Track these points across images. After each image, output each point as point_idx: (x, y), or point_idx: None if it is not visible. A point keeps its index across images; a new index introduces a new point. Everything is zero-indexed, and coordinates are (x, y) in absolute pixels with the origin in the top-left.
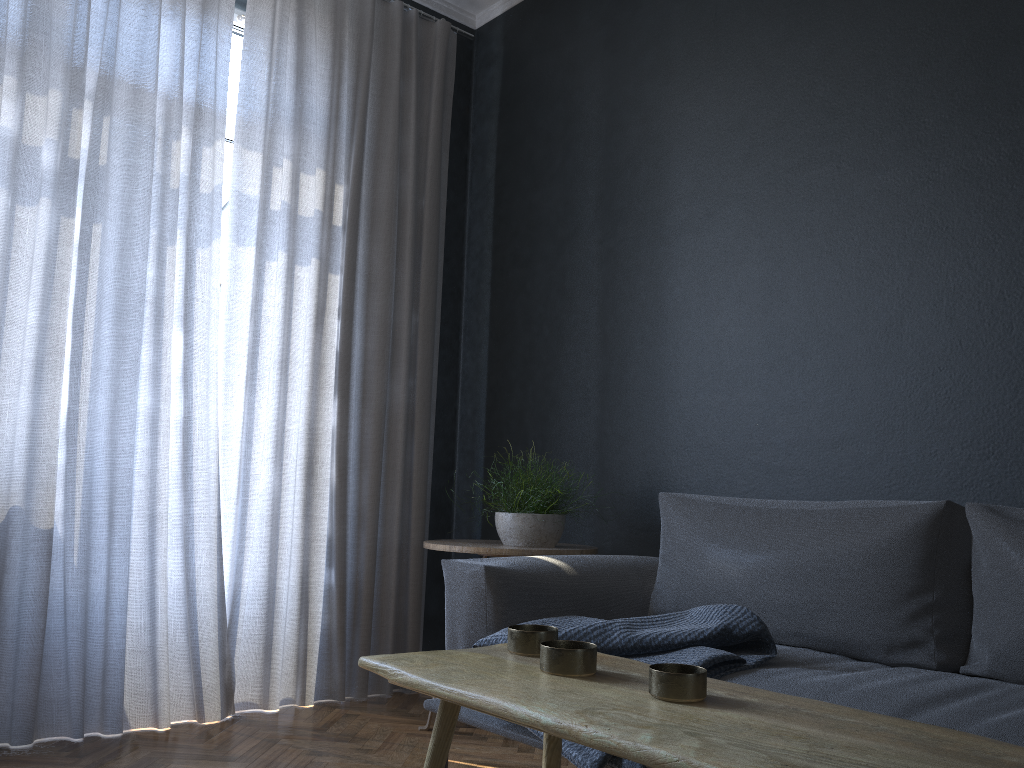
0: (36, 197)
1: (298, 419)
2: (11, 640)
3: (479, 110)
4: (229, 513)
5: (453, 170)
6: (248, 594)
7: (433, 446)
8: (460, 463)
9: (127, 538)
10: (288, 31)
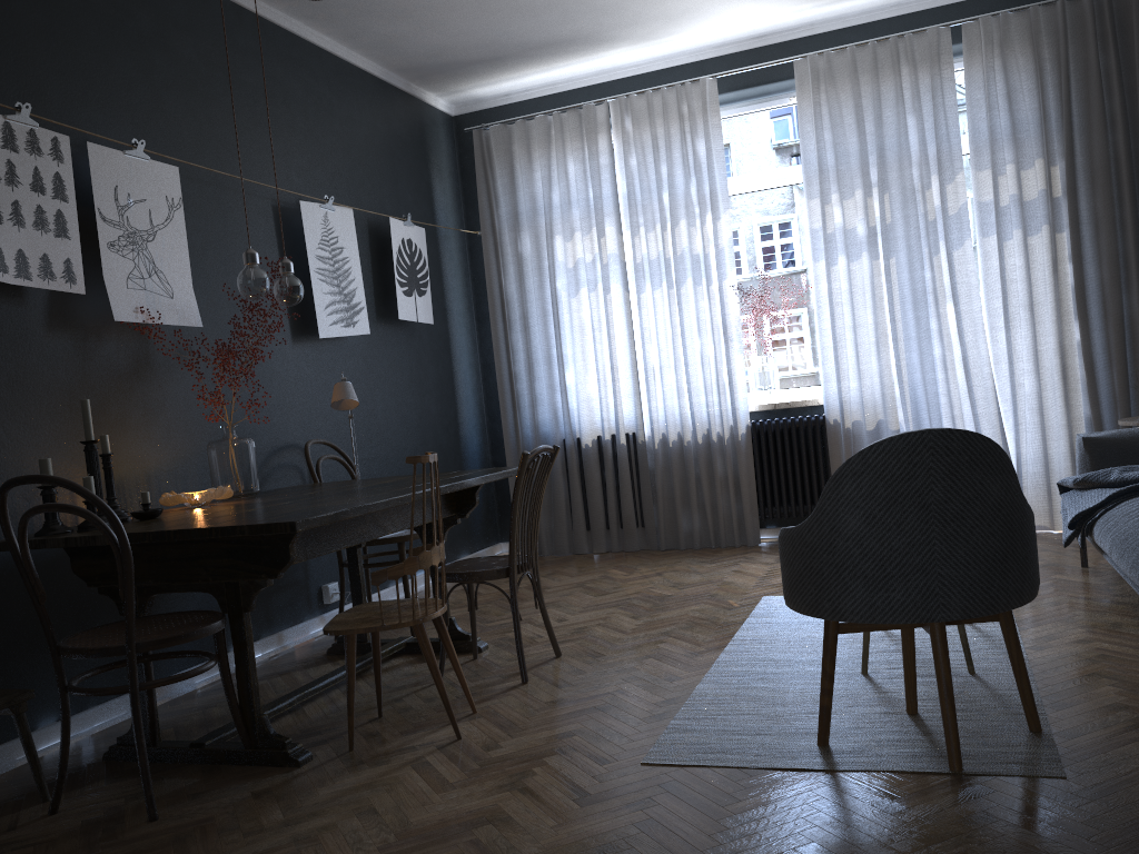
0: (858, 255)
1: (1047, 341)
2: None
3: None
4: (1007, 409)
5: None
6: (1030, 459)
7: None
8: None
9: None
10: (996, 72)
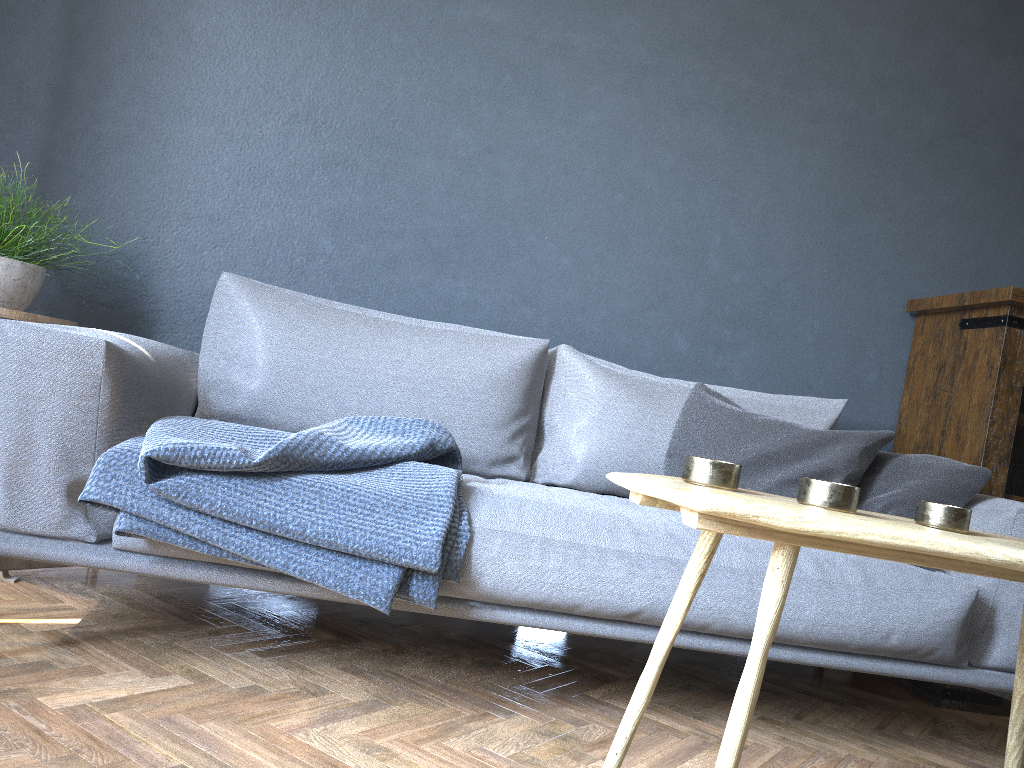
0: None
1: None
2: None
3: None
4: None
5: None
6: None
7: None
8: None
9: None
10: None
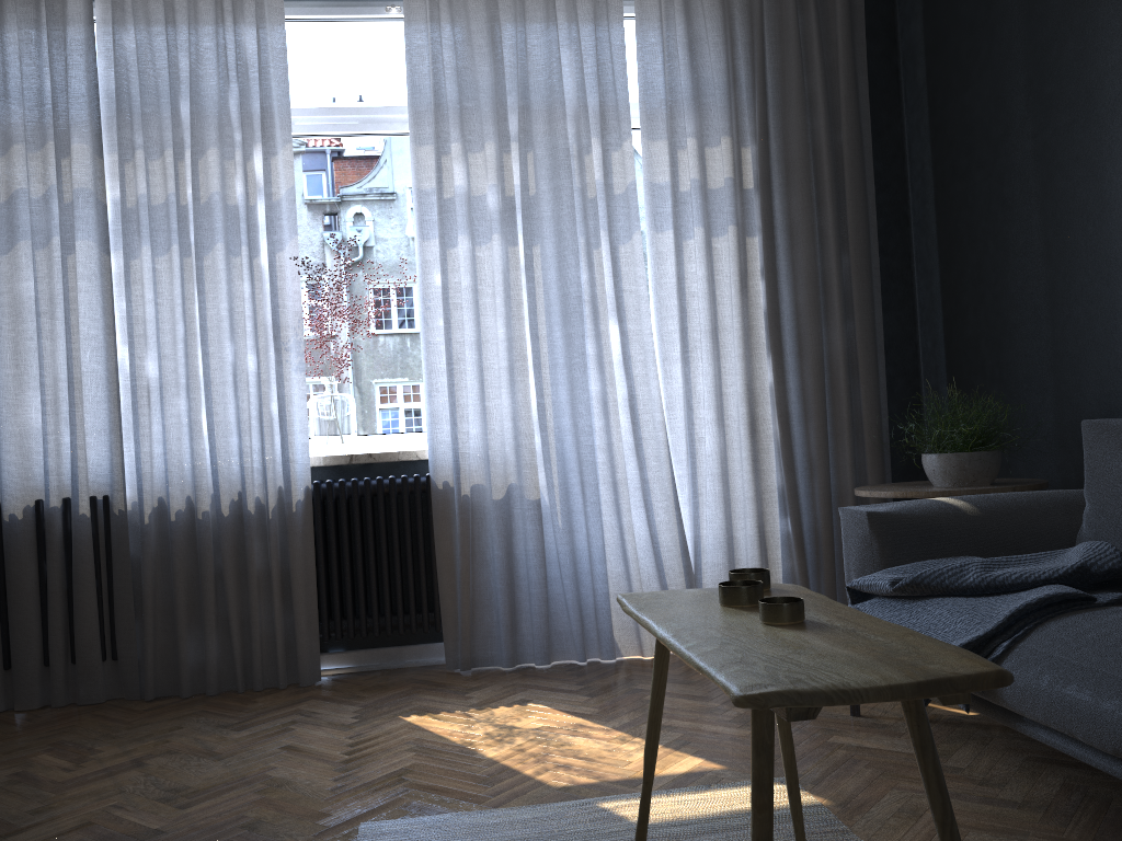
0: (488, 236)
1: (734, 382)
2: (524, 586)
3: (904, 11)
4: (682, 474)
5: (882, 87)
6: (709, 544)
7: (893, 386)
8: (927, 400)
9: (596, 502)
10: (676, 13)
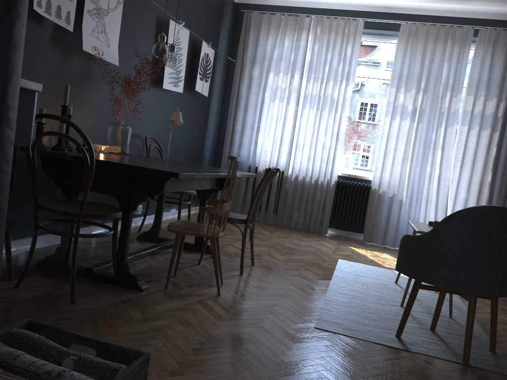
0: (406, 118)
1: (476, 178)
2: (391, 224)
3: None
4: (450, 203)
5: None
6: None
7: None
8: None
9: (419, 205)
10: (488, 54)
